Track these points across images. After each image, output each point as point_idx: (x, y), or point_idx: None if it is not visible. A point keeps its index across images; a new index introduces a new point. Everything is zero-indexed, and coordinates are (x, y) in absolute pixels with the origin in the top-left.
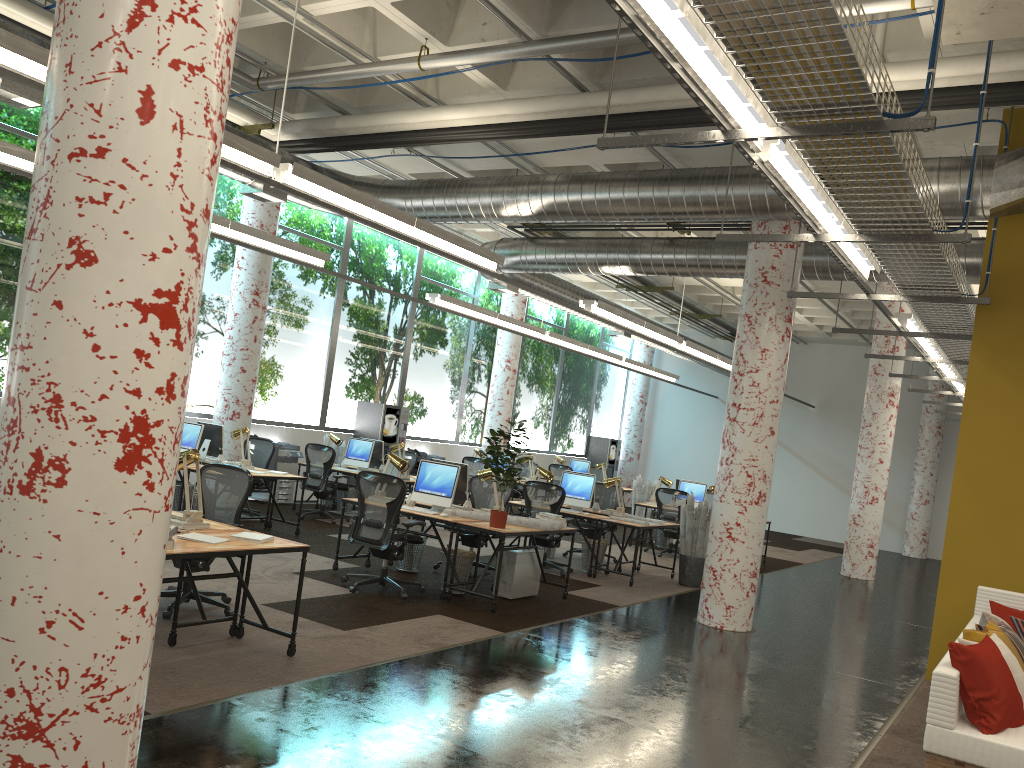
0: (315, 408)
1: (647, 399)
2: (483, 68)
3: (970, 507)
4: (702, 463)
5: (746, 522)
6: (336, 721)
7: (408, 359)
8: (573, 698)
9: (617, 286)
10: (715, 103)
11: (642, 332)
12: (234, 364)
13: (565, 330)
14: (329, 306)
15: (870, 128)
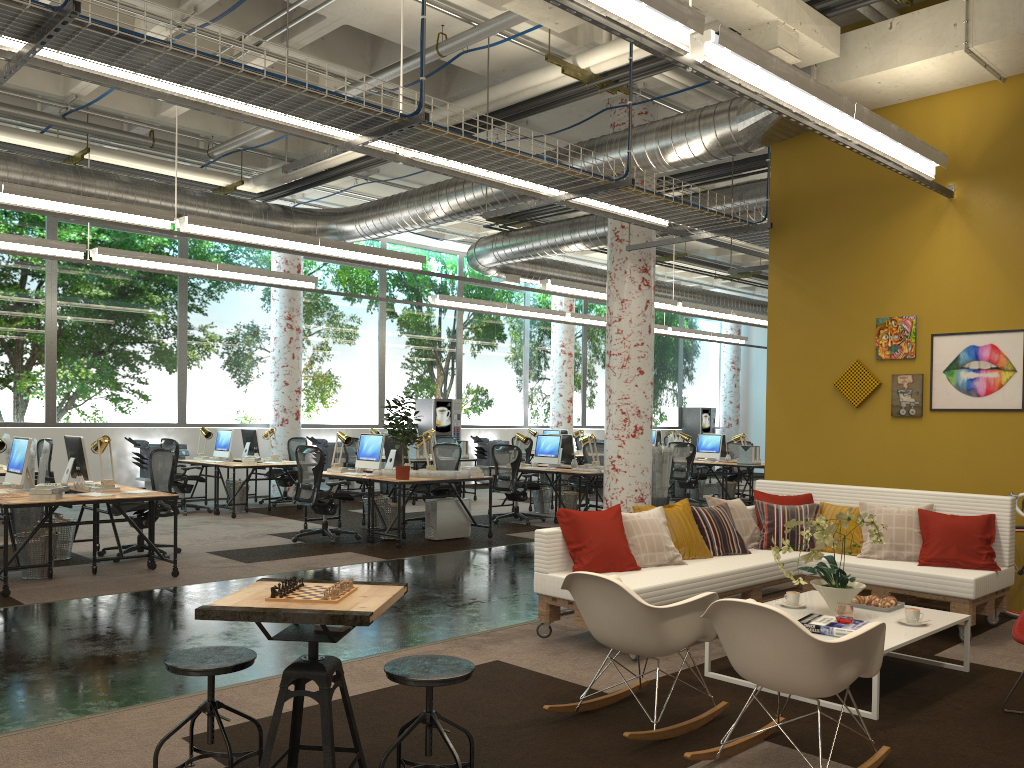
0: (372, 409)
1: (739, 364)
2: None
3: (781, 413)
4: None
5: (626, 454)
6: (148, 605)
7: (461, 356)
8: None
9: None
10: (308, 130)
11: None
12: (278, 379)
13: None
14: (373, 320)
15: (397, 128)
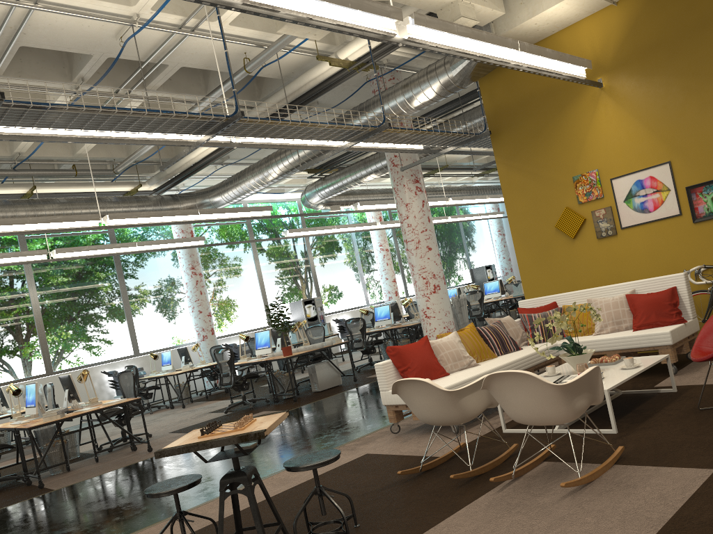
0: (262, 316)
1: (504, 231)
2: None
3: (526, 254)
4: None
5: (432, 305)
6: (135, 472)
7: (314, 268)
8: (277, 432)
9: None
10: (169, 140)
11: None
12: (194, 310)
13: None
14: (249, 257)
15: (226, 125)
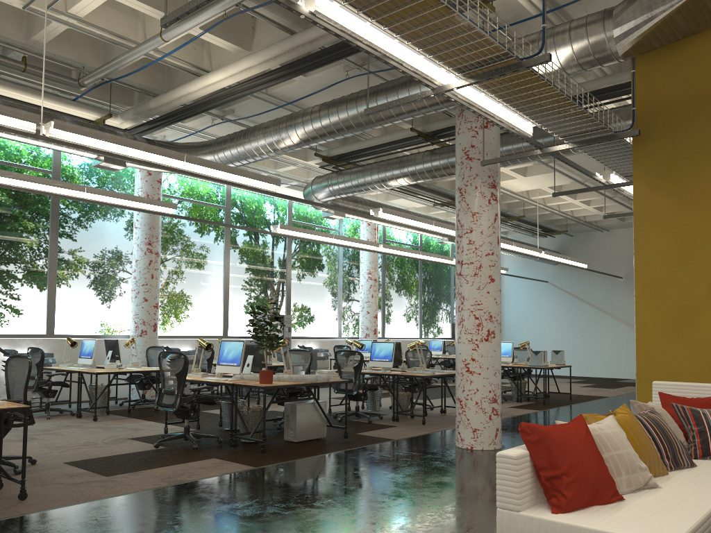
0: (218, 323)
1: None
2: (224, 36)
3: (653, 314)
4: (543, 333)
5: (480, 357)
6: None
7: (290, 281)
8: (247, 515)
9: (434, 204)
10: None
11: (434, 230)
12: (139, 296)
13: (420, 247)
14: (220, 249)
15: None
